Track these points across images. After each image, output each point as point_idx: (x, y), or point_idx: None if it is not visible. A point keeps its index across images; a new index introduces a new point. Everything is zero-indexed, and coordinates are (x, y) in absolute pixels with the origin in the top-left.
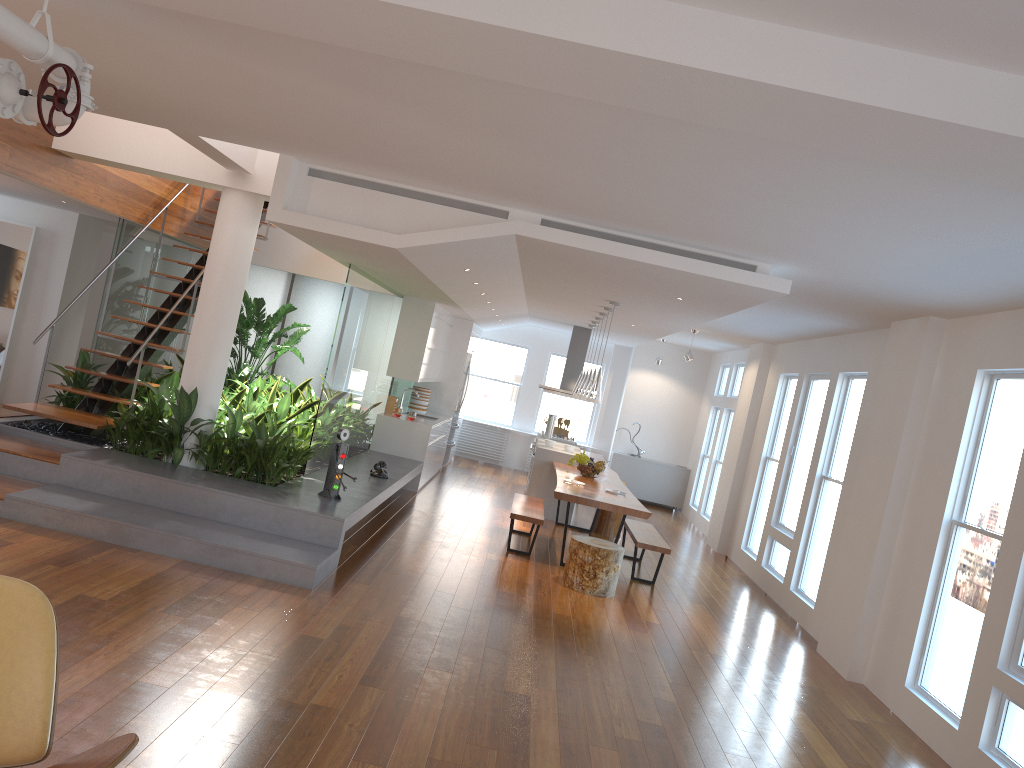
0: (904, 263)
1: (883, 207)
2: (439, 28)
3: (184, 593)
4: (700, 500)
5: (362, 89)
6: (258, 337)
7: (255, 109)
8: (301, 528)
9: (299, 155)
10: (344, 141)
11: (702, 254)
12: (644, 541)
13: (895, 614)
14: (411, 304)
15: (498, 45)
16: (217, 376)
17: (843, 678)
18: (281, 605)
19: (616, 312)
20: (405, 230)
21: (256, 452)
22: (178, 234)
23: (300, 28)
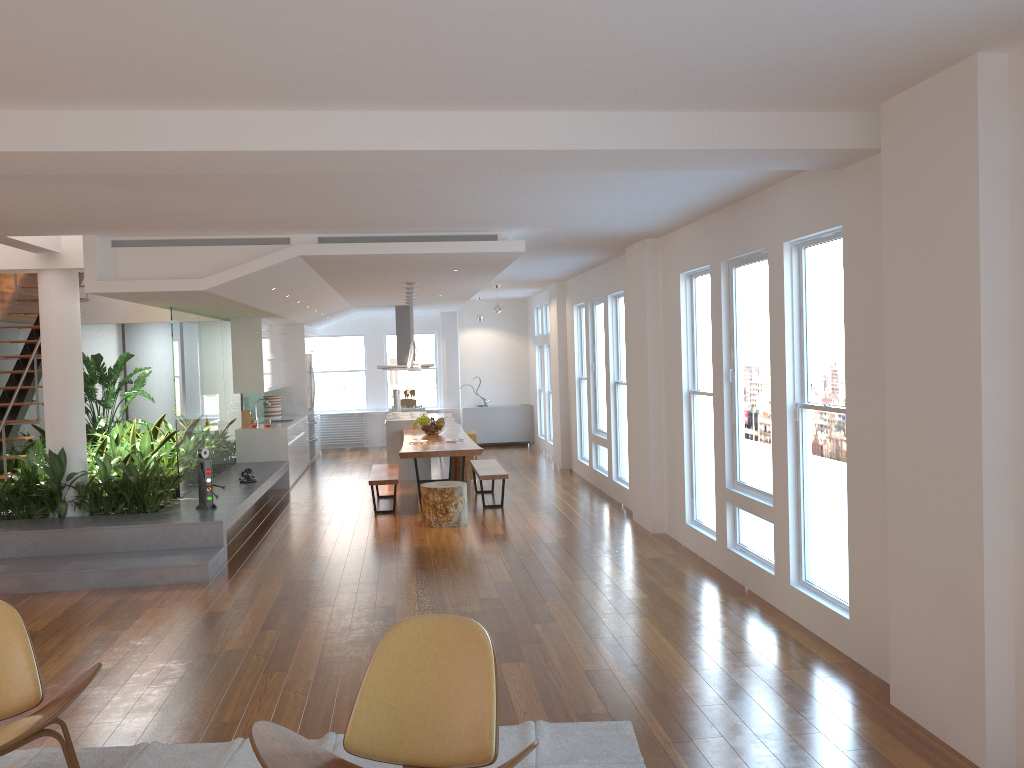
0: (591, 213)
1: (542, 187)
2: (178, 157)
3: (102, 610)
4: (545, 429)
5: (137, 187)
6: (105, 390)
7: (53, 212)
8: (188, 538)
9: (100, 233)
10: (135, 218)
11: (453, 235)
12: (485, 473)
13: (672, 473)
14: (239, 325)
15: (222, 158)
16: (78, 433)
17: (650, 533)
18: (186, 598)
19: (419, 289)
20: (208, 273)
21: (132, 487)
22: (2, 316)
23: (79, 170)
